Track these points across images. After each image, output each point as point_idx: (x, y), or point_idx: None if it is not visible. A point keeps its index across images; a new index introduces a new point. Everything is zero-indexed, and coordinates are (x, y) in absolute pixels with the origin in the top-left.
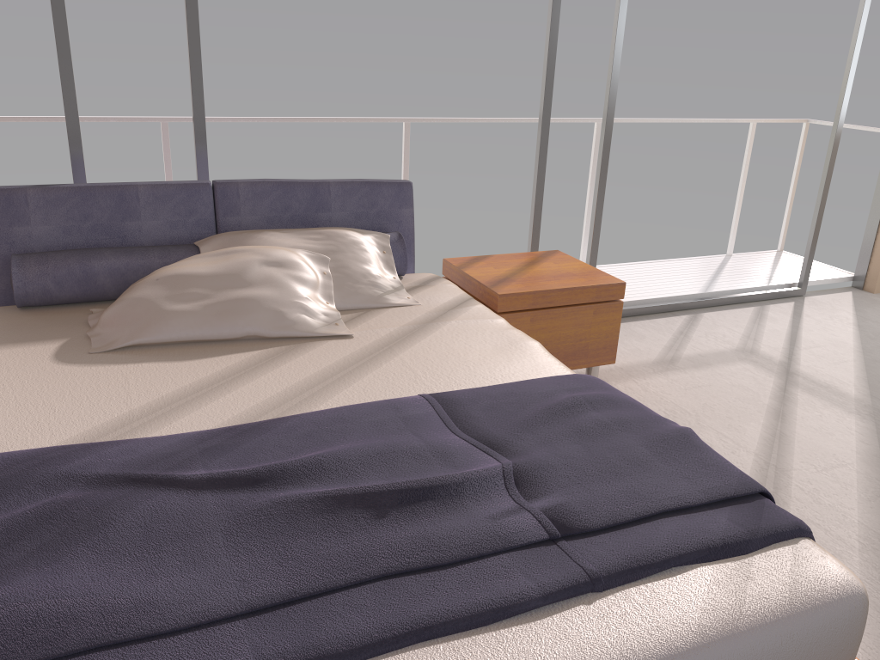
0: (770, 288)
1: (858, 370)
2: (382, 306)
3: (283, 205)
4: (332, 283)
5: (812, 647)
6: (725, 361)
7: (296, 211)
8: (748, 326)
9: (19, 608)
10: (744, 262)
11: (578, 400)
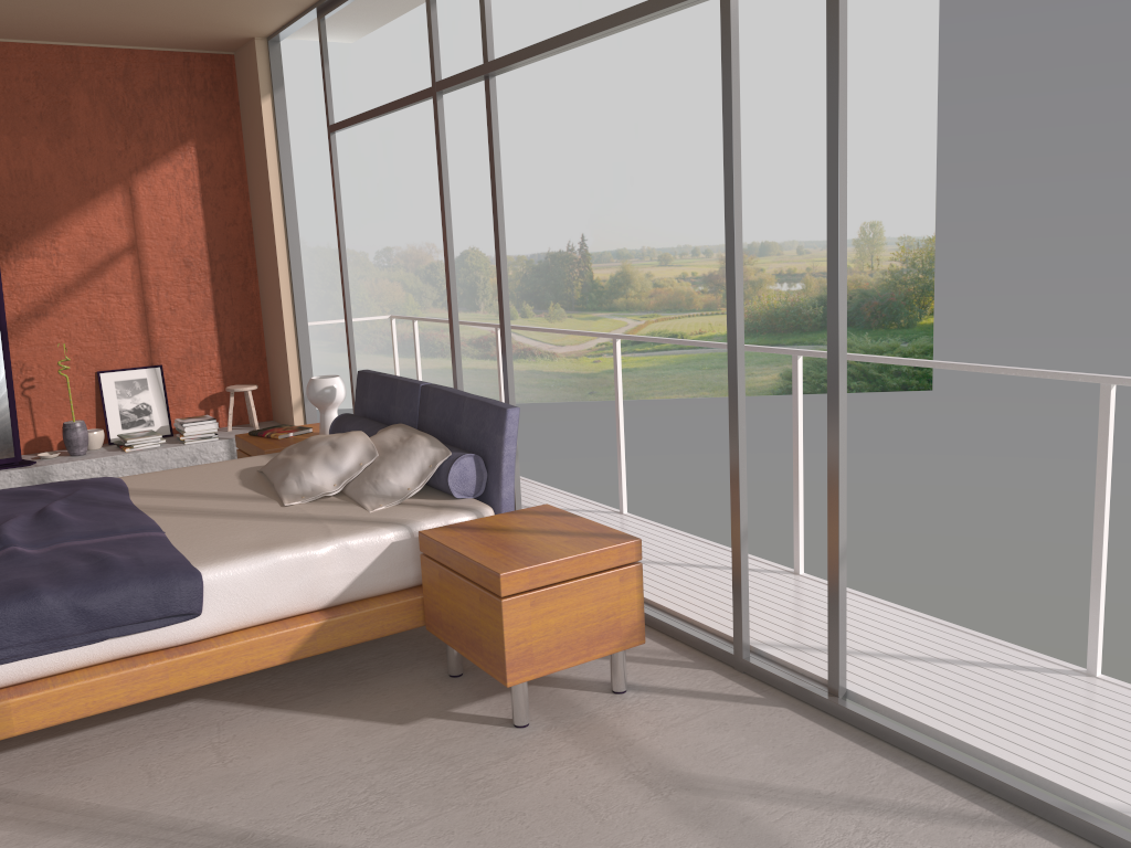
0: None
1: None
2: (358, 503)
3: (442, 411)
4: (356, 472)
5: None
6: (733, 846)
7: (446, 418)
8: None
9: None
10: None
11: (103, 557)
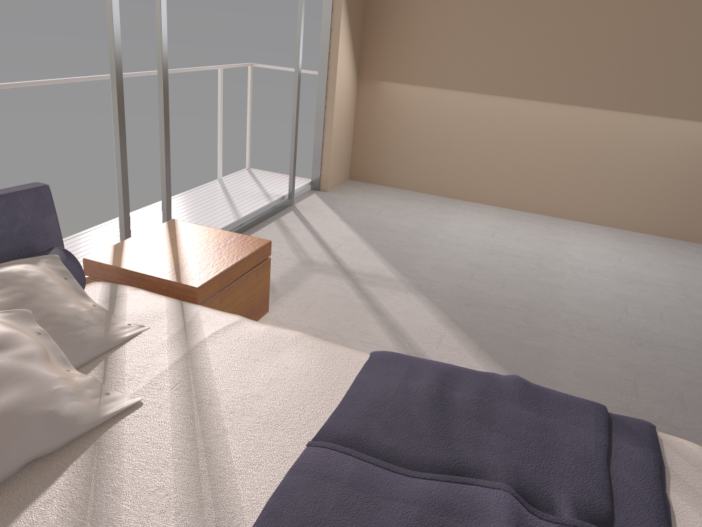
0: (273, 203)
1: (379, 257)
2: (116, 345)
3: None
4: (54, 341)
5: None
6: (304, 276)
7: None
8: (288, 240)
9: None
10: (237, 184)
11: (438, 386)
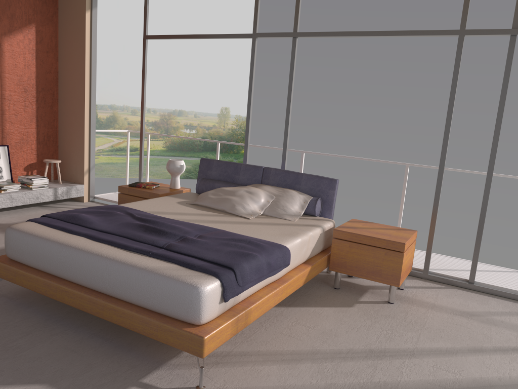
0: None
1: None
2: (280, 218)
3: (283, 179)
4: (268, 204)
5: (171, 291)
6: (511, 329)
7: (287, 182)
8: None
9: (78, 215)
10: None
11: (246, 240)
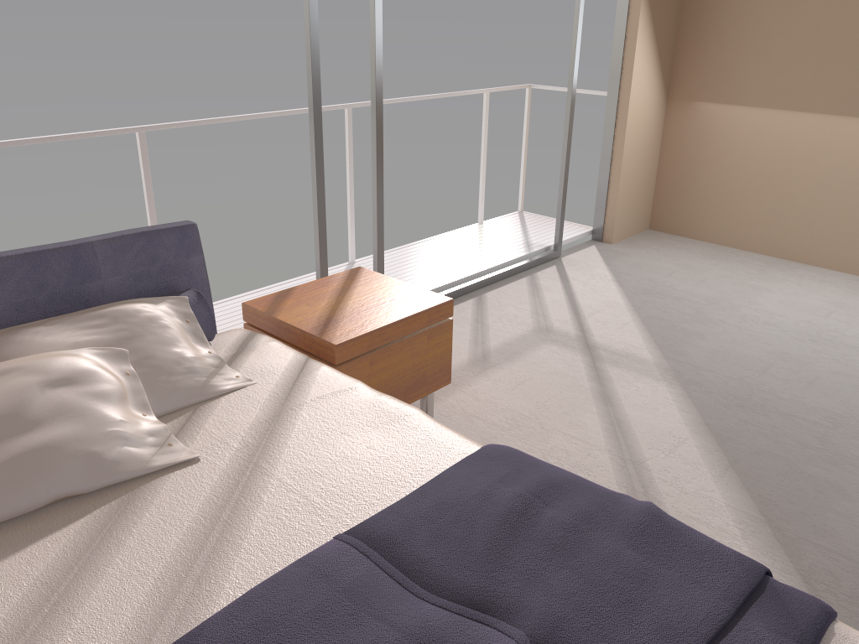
0: (532, 255)
1: (641, 331)
2: (211, 397)
3: (35, 284)
4: (141, 384)
5: None
6: (531, 346)
7: (54, 288)
8: (532, 301)
9: None
10: (497, 229)
11: (527, 498)
